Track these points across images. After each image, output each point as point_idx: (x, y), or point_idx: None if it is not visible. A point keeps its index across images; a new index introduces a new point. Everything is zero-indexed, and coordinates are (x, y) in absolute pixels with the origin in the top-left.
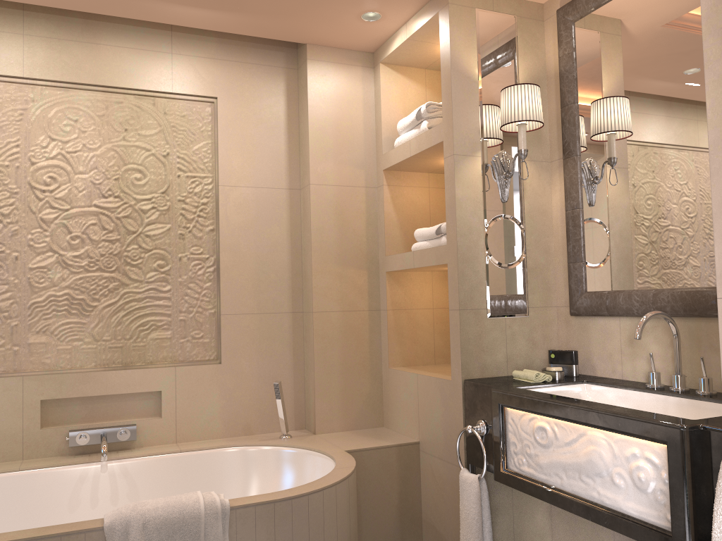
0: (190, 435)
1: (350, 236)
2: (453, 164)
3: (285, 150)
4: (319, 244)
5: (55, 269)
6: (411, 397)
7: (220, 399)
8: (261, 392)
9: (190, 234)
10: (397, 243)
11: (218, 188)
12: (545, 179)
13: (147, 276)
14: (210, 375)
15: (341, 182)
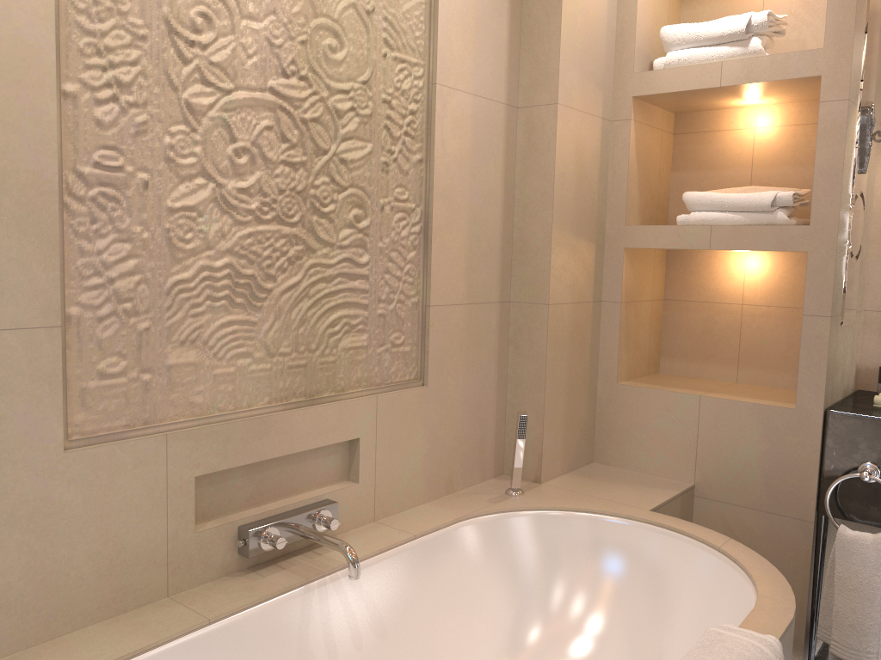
0: (389, 506)
1: (585, 191)
2: (844, 113)
3: (507, 39)
4: (560, 200)
5: (209, 214)
6: (678, 426)
7: (424, 442)
8: (465, 426)
9: (394, 165)
10: (634, 207)
11: (436, 88)
12: (876, 146)
13: (340, 236)
14: (414, 406)
15: (584, 106)
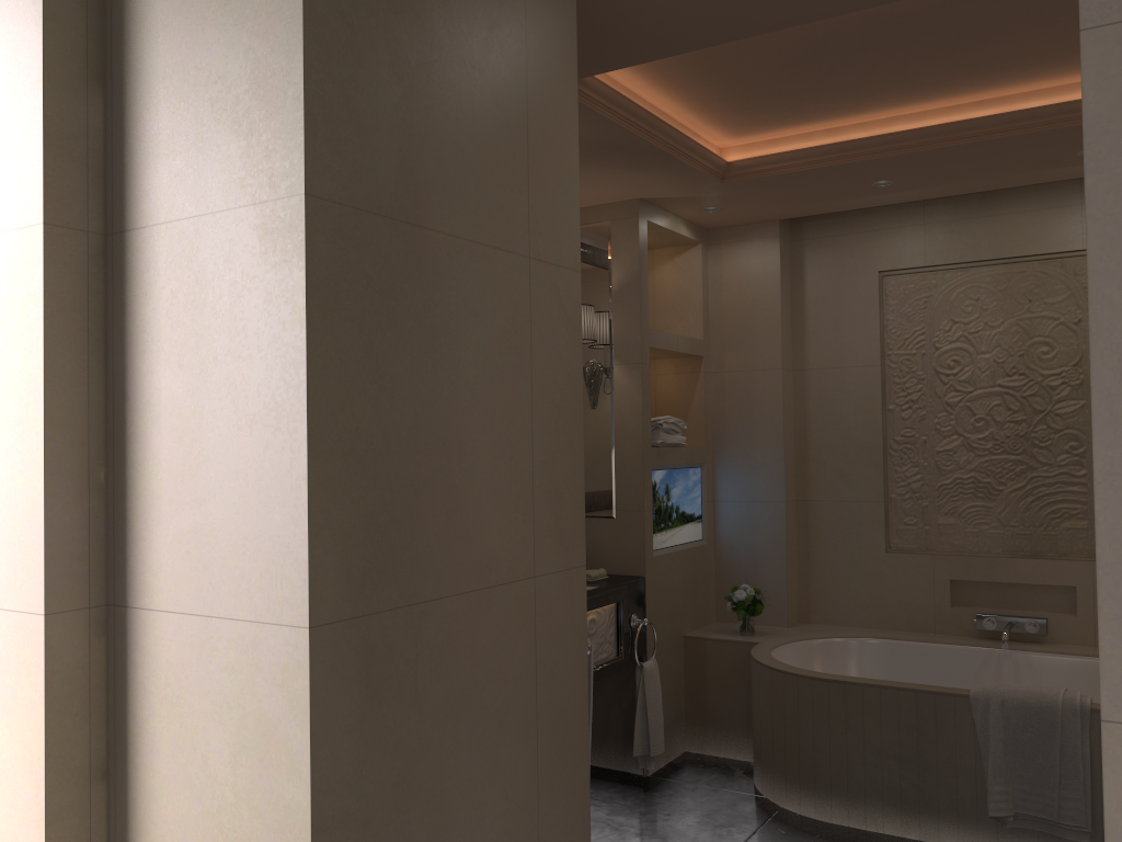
0: None
1: None
2: None
3: None
4: None
5: (960, 452)
6: None
7: None
8: None
9: None
10: None
11: None
12: None
13: (1057, 459)
14: None
15: None
